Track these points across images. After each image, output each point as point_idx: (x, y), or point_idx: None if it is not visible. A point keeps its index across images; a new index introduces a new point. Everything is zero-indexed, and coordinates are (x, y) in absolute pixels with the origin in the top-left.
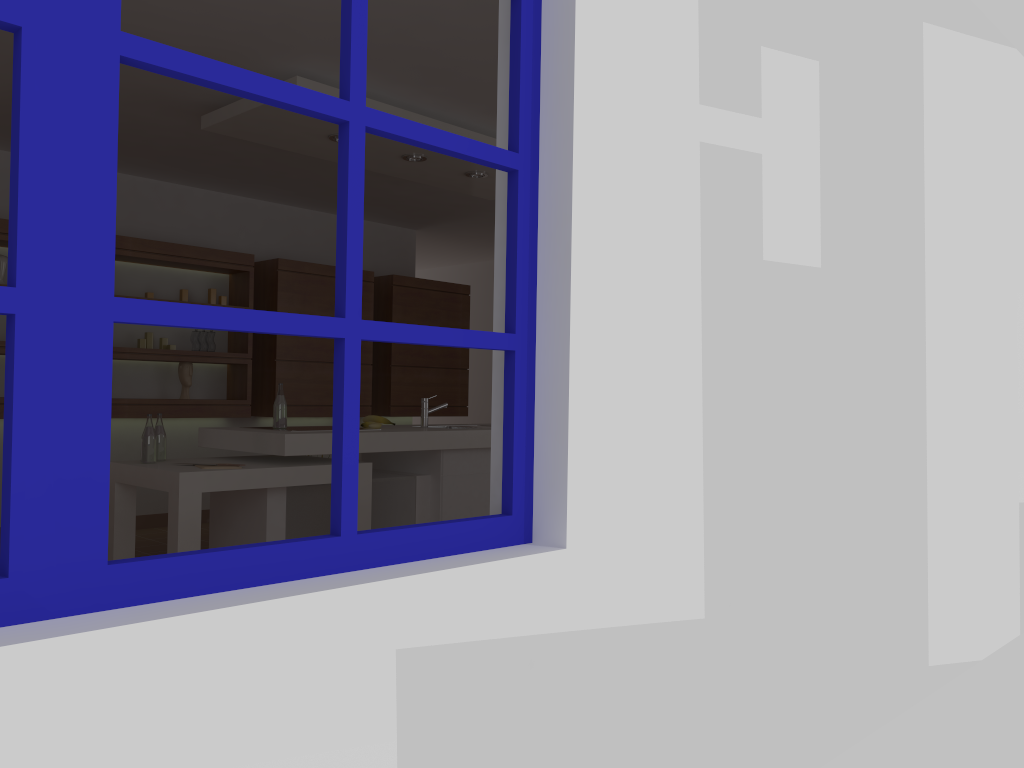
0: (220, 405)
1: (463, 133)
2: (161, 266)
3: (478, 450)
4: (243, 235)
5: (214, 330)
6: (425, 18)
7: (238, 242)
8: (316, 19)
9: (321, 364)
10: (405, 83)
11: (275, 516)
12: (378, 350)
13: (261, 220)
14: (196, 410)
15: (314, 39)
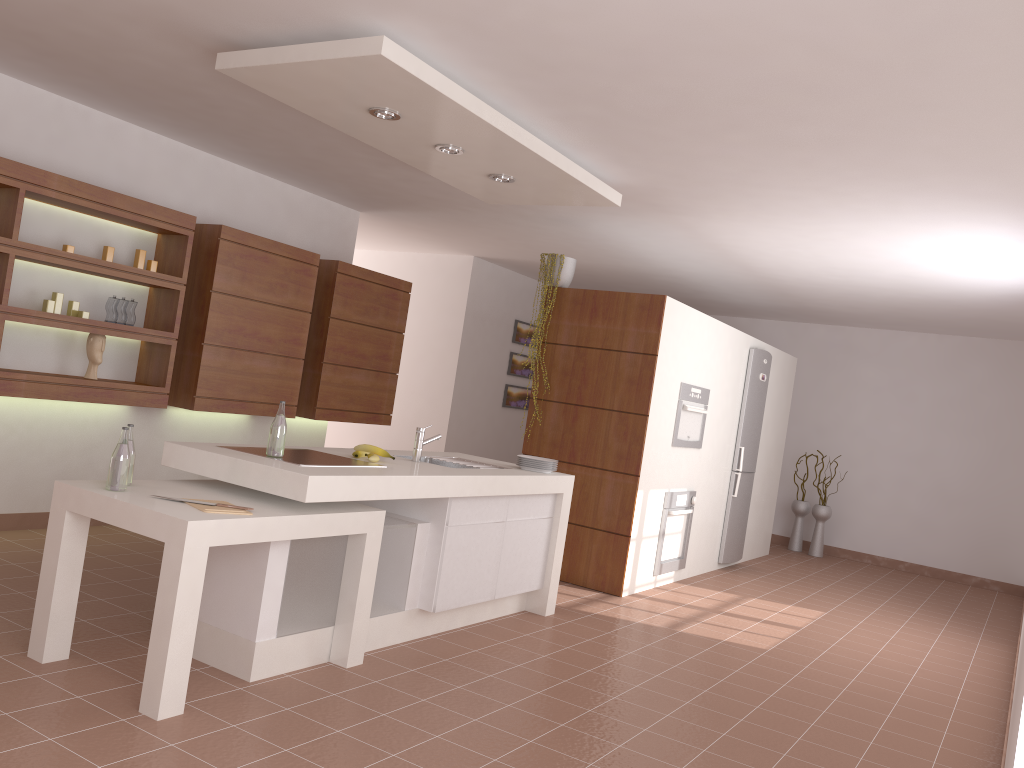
0: (134, 391)
1: (524, 135)
2: (80, 213)
3: (482, 497)
4: (178, 189)
5: (132, 298)
6: (588, 6)
7: (171, 197)
8: None
9: (251, 353)
10: (494, 69)
11: (275, 572)
12: (308, 342)
13: (200, 175)
14: (106, 395)
15: None
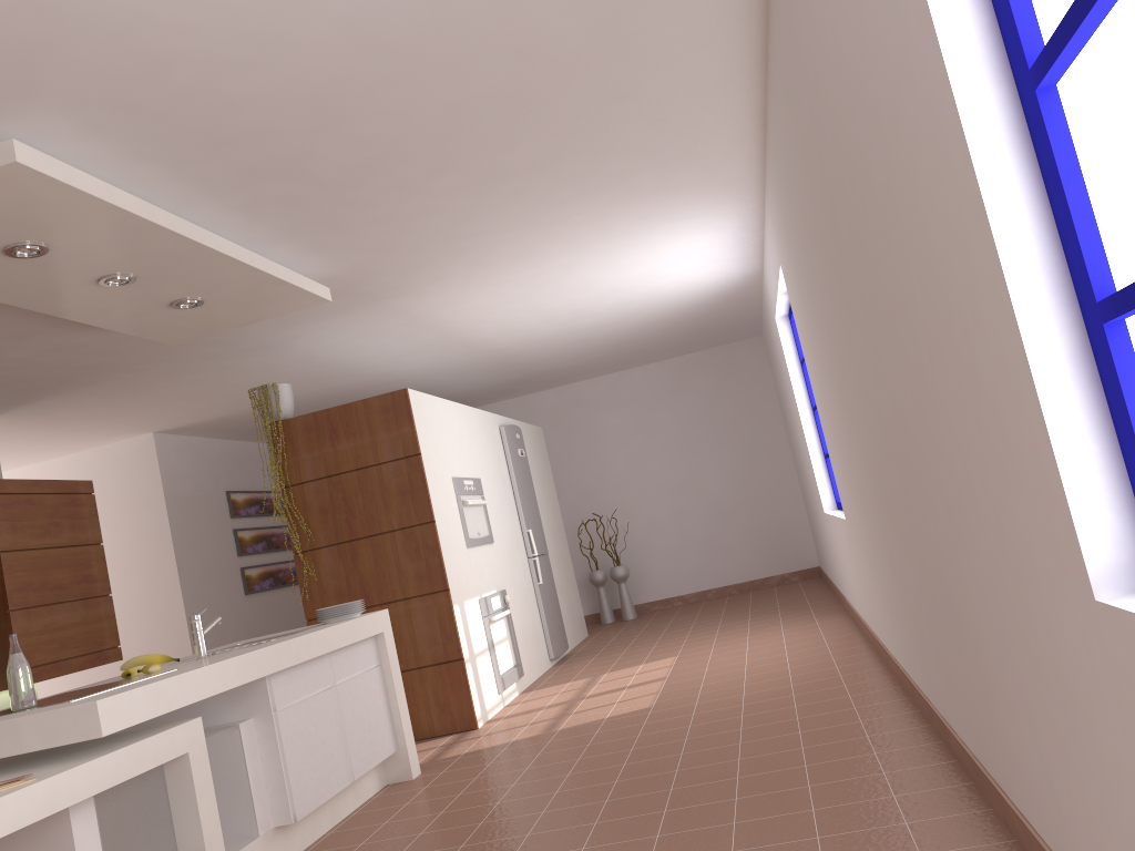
0: None
1: (209, 237)
2: None
3: (302, 665)
4: None
5: None
6: (267, 49)
7: None
8: (97, 40)
9: None
10: (158, 160)
11: (87, 848)
12: None
13: None
14: None
15: (67, 77)
